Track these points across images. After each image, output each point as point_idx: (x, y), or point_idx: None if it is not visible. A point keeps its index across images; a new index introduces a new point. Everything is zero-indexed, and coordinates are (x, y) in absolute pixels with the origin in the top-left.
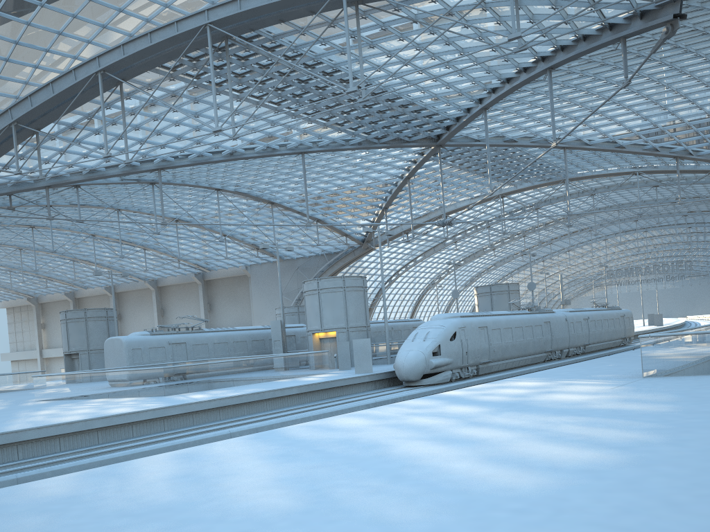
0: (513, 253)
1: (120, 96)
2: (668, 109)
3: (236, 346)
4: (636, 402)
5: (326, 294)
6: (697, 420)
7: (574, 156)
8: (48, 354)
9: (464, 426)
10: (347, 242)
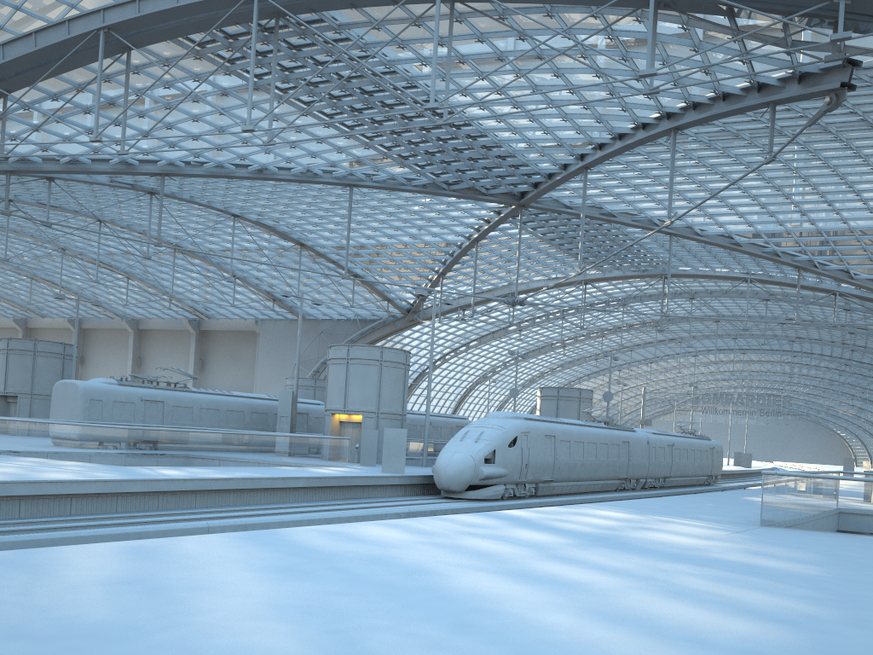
0: (586, 355)
1: (126, 67)
2: (800, 207)
3: (229, 415)
4: (768, 556)
5: (356, 365)
6: (869, 594)
7: (679, 246)
8: None
9: (545, 560)
10: (388, 308)
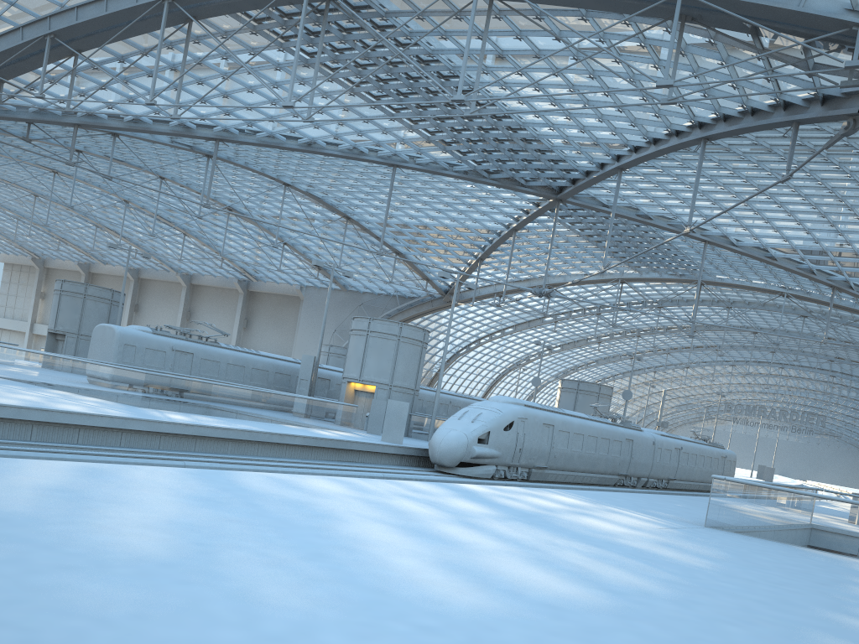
0: (621, 354)
1: (186, 36)
2: (837, 227)
3: (254, 373)
4: (674, 548)
5: (375, 338)
6: (729, 586)
7: (716, 255)
8: (40, 330)
9: (452, 523)
10: (426, 287)
